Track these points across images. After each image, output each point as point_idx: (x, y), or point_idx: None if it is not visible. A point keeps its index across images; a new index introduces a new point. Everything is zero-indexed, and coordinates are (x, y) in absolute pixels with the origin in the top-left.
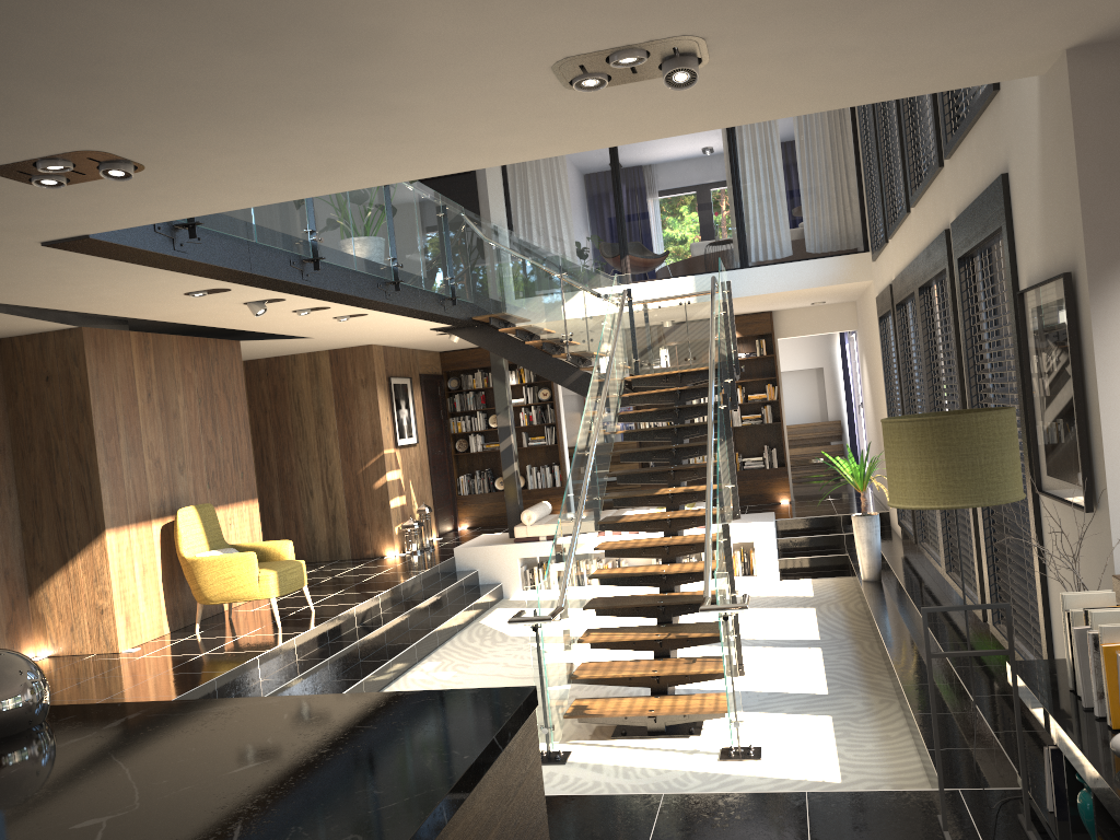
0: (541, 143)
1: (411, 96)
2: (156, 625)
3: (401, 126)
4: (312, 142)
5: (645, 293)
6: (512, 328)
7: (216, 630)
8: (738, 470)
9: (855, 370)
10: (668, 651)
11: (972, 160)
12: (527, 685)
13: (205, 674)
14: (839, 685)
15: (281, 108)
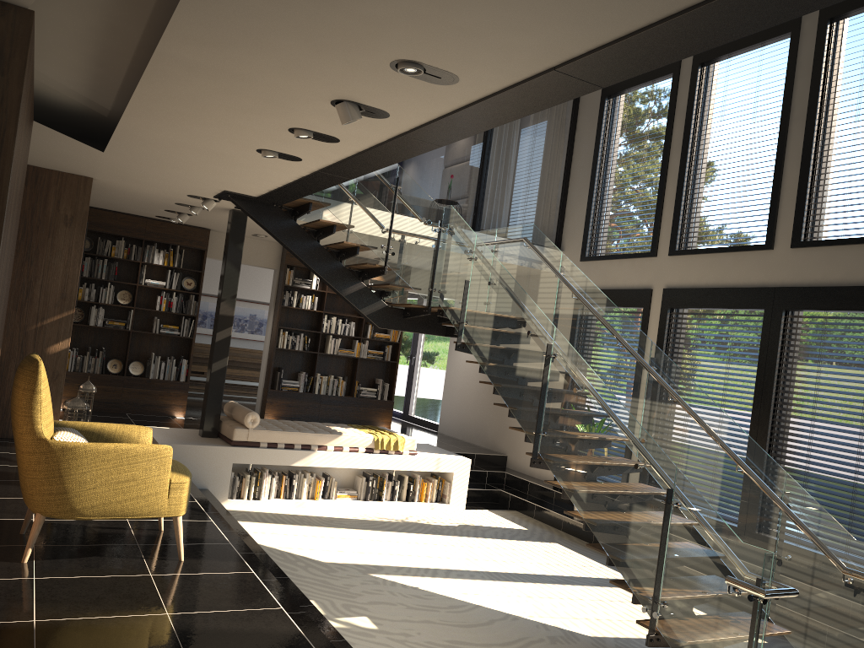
0: None
1: None
2: None
3: None
4: None
5: None
6: (334, 223)
7: (59, 560)
8: (355, 397)
9: None
10: None
11: None
12: (492, 636)
13: None
14: None
15: None
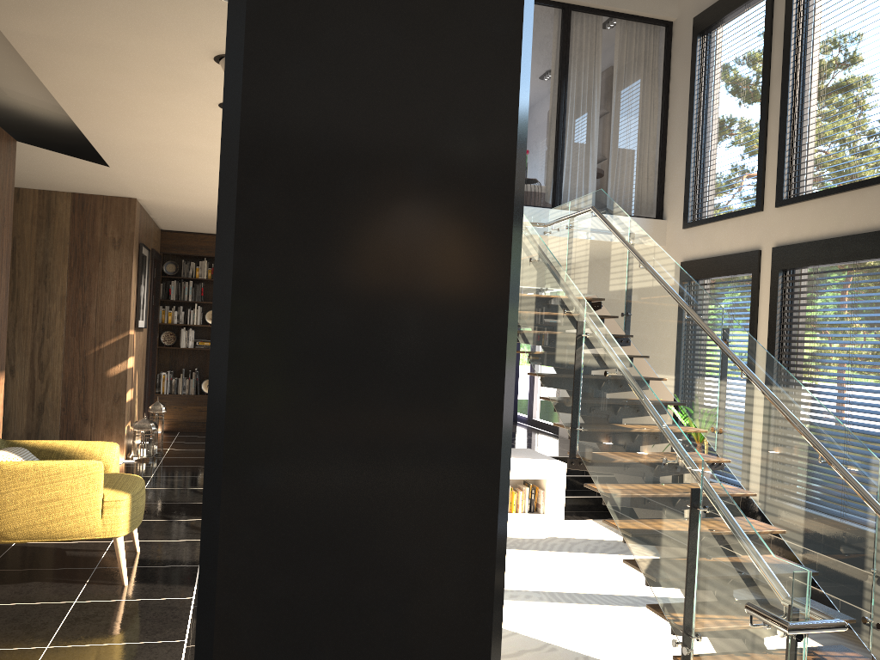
0: None
1: None
2: None
3: None
4: None
5: None
6: None
7: None
8: None
9: None
10: None
11: None
12: None
13: None
14: None
15: None
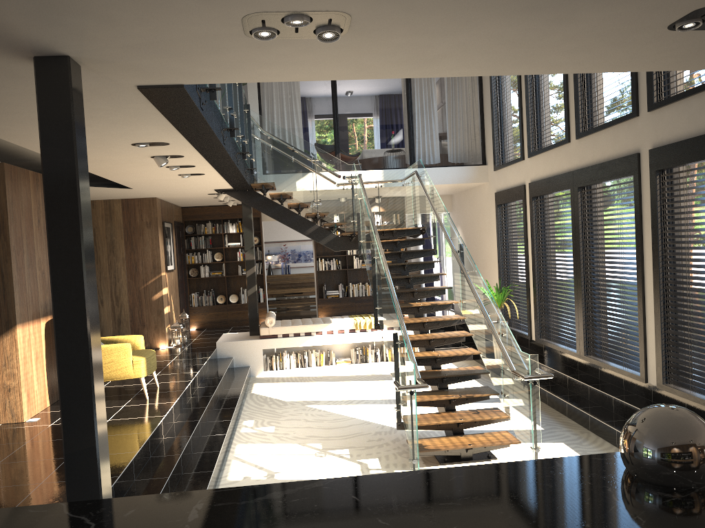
0: (568, 63)
1: (594, 13)
2: (43, 399)
3: (540, 34)
4: (472, 36)
5: None
6: (279, 193)
7: None
8: None
9: None
10: (454, 406)
11: (692, 113)
12: (339, 433)
13: (134, 435)
14: (544, 424)
15: (518, 5)
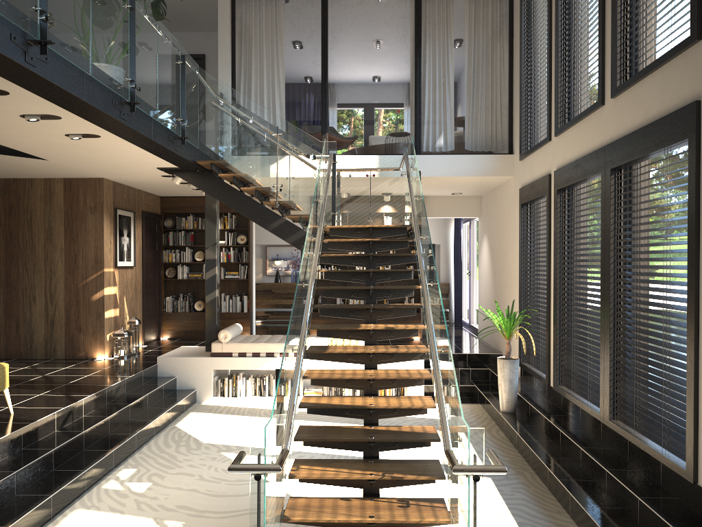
0: None
1: None
2: None
3: None
4: None
5: (340, 164)
6: (230, 174)
7: None
8: None
9: (462, 248)
10: (378, 489)
11: None
12: (224, 505)
13: None
14: (529, 526)
15: None
